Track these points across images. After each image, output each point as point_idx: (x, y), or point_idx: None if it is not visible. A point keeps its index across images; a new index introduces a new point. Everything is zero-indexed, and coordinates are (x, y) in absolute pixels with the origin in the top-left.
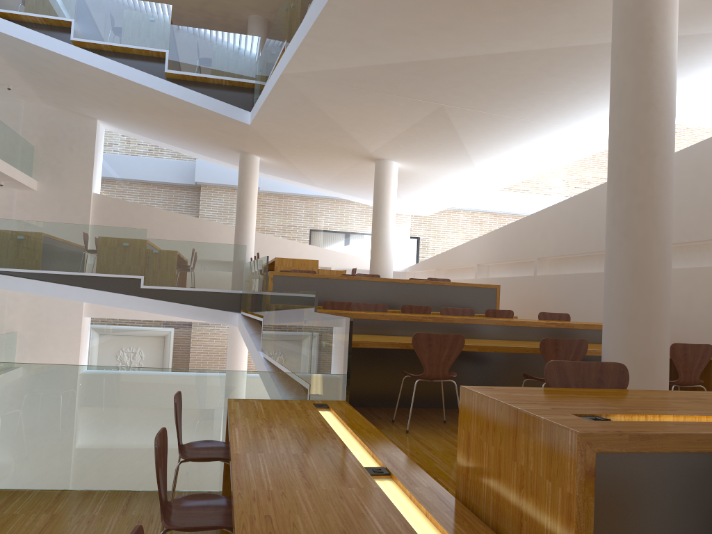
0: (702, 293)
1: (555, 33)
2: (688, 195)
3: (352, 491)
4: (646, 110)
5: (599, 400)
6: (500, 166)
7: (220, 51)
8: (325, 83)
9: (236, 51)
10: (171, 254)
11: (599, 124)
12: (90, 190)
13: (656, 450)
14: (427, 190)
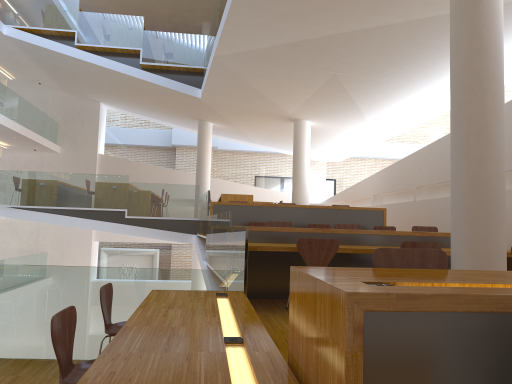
0: None
1: (411, 7)
2: None
3: (200, 354)
4: (478, 56)
5: (402, 274)
6: (386, 120)
7: (178, 47)
8: (246, 61)
9: (190, 46)
10: (146, 193)
11: None
12: (96, 151)
13: (423, 309)
14: (335, 142)
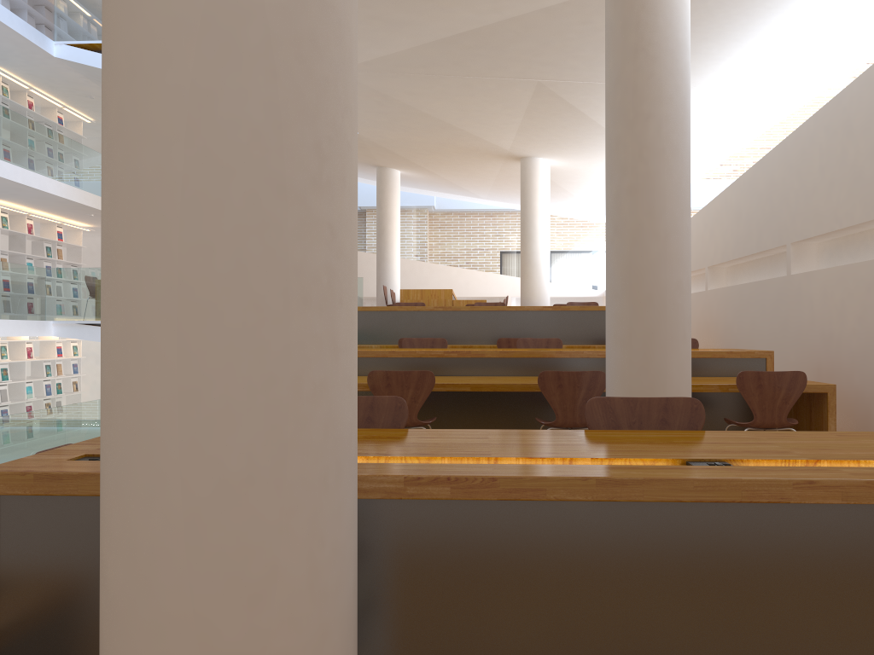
0: (854, 301)
1: None
2: (838, 164)
3: None
4: (635, 59)
5: None
6: None
7: None
8: (388, 73)
9: None
10: None
11: (755, 78)
12: None
13: (70, 492)
14: None
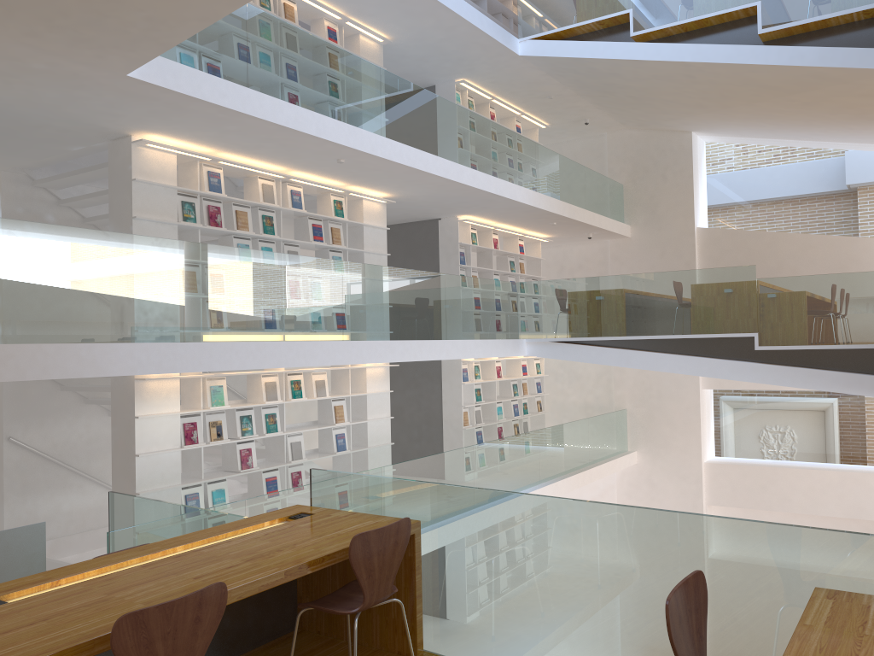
0: None
1: None
2: None
3: None
4: None
5: None
6: None
7: None
8: None
9: None
10: (795, 297)
11: None
12: (691, 224)
13: None
14: None
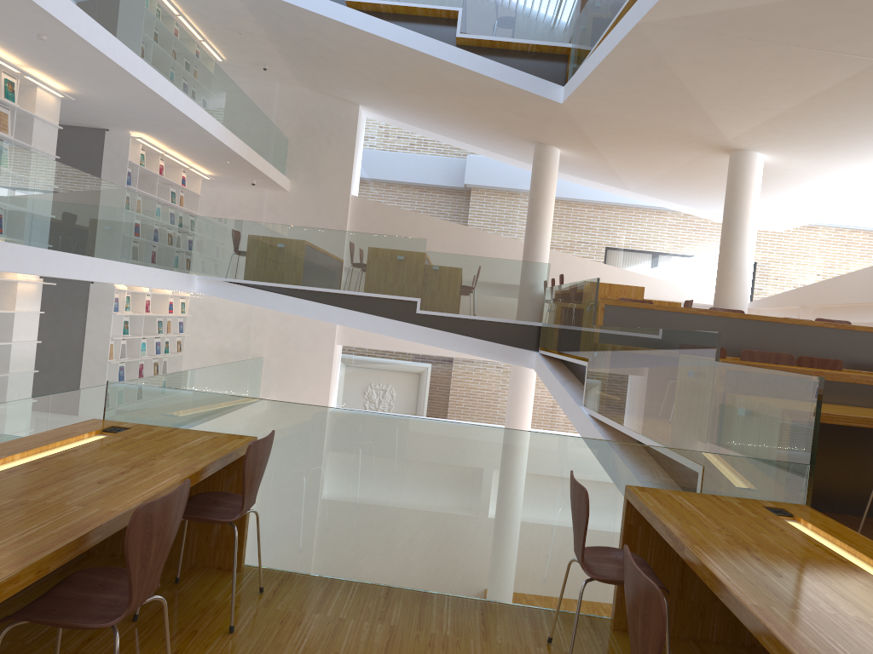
0: None
1: None
2: None
3: None
4: None
5: None
6: None
7: (527, 6)
8: (700, 33)
9: (549, 4)
10: (454, 271)
11: None
12: (348, 191)
13: None
14: (795, 195)
